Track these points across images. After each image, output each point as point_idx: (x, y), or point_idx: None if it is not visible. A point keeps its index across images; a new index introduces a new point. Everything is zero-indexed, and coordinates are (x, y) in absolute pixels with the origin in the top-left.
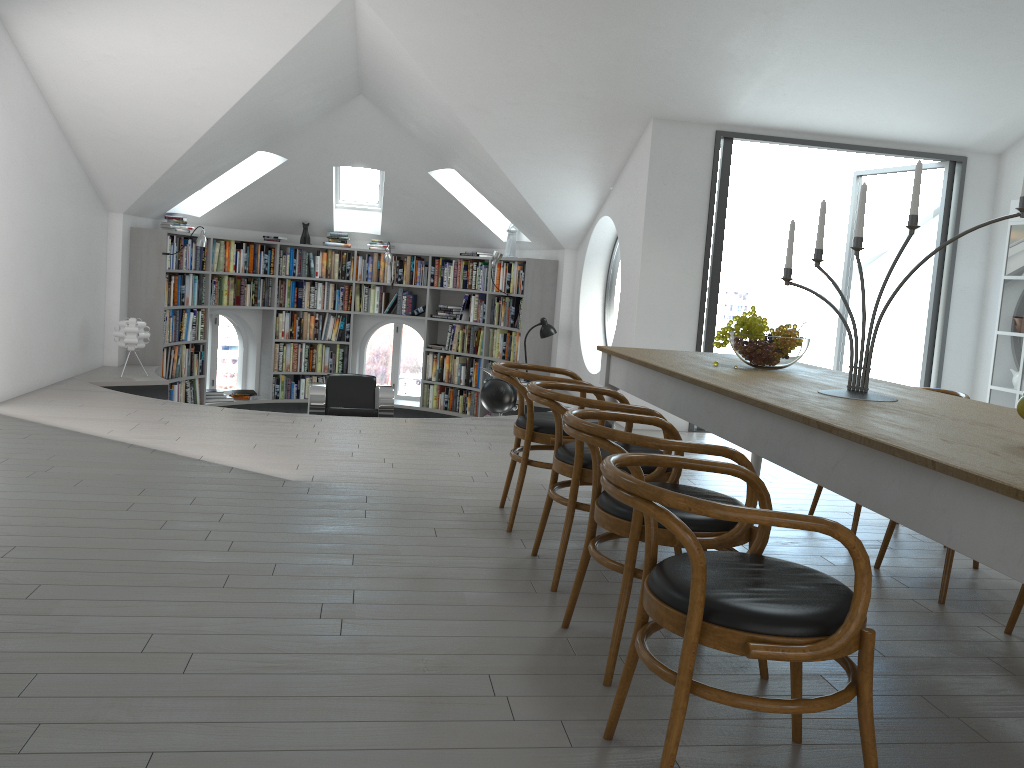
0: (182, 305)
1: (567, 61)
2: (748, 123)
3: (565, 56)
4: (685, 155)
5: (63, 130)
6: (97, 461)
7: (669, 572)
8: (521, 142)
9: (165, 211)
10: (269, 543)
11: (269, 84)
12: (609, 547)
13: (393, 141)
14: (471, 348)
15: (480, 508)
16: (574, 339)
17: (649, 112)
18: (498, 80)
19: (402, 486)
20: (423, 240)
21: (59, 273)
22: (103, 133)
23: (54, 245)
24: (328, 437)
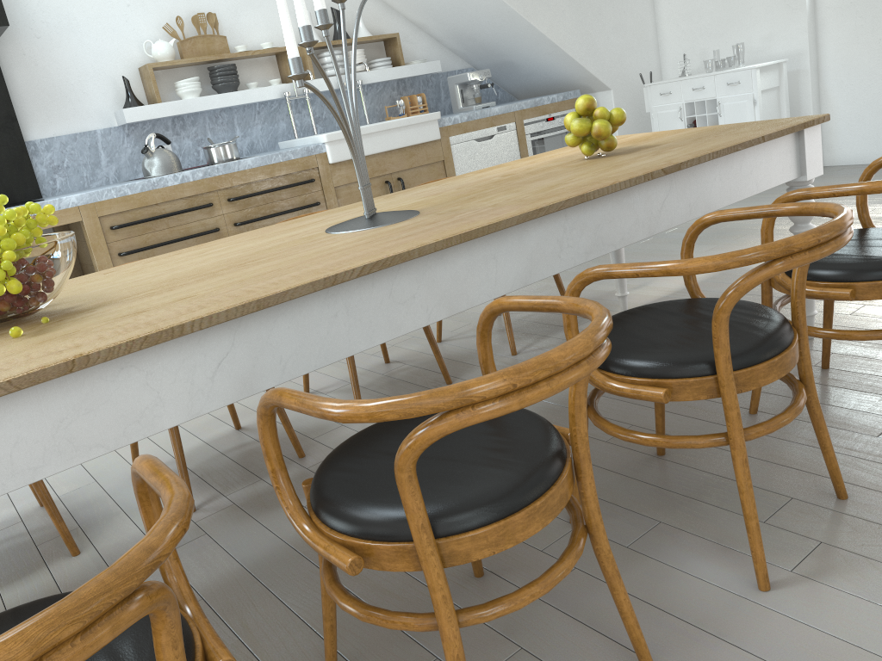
0: None
1: None
2: None
3: None
4: None
5: None
6: None
7: None
8: None
9: None
10: None
11: None
12: None
13: None
14: None
15: None
16: None
17: None
18: None
19: None
20: None
21: None
22: None
23: None
24: None
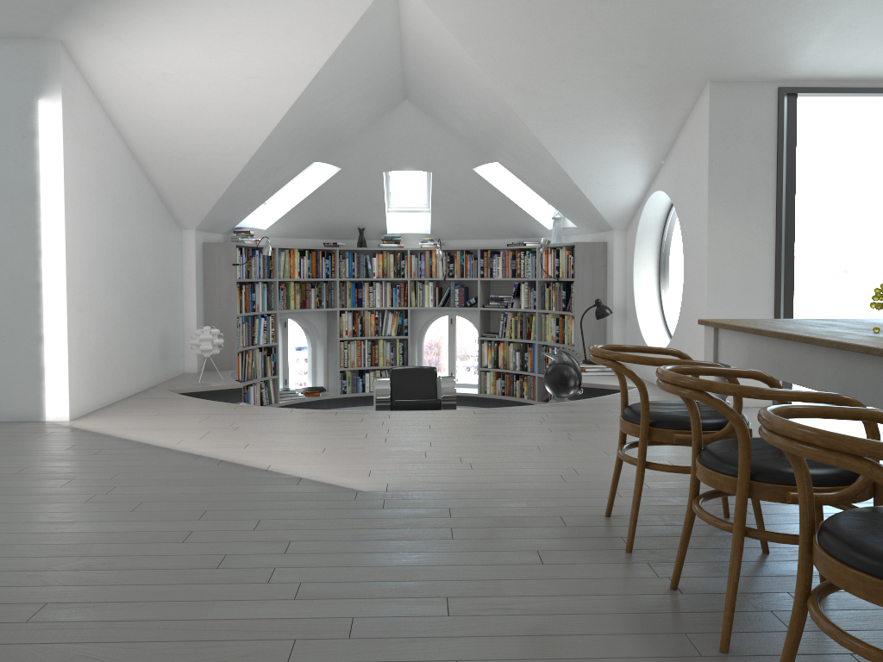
0: (253, 311)
1: (619, 27)
2: (813, 76)
3: (617, 21)
4: (747, 116)
5: (133, 153)
6: (161, 478)
7: None
8: (570, 122)
9: (233, 226)
10: (343, 584)
11: (319, 88)
12: (764, 571)
13: (438, 142)
14: (524, 334)
15: (583, 518)
16: (630, 318)
17: (705, 75)
18: (546, 56)
19: (487, 492)
20: (470, 235)
21: (136, 288)
22: (169, 153)
23: (130, 262)
24: (398, 435)
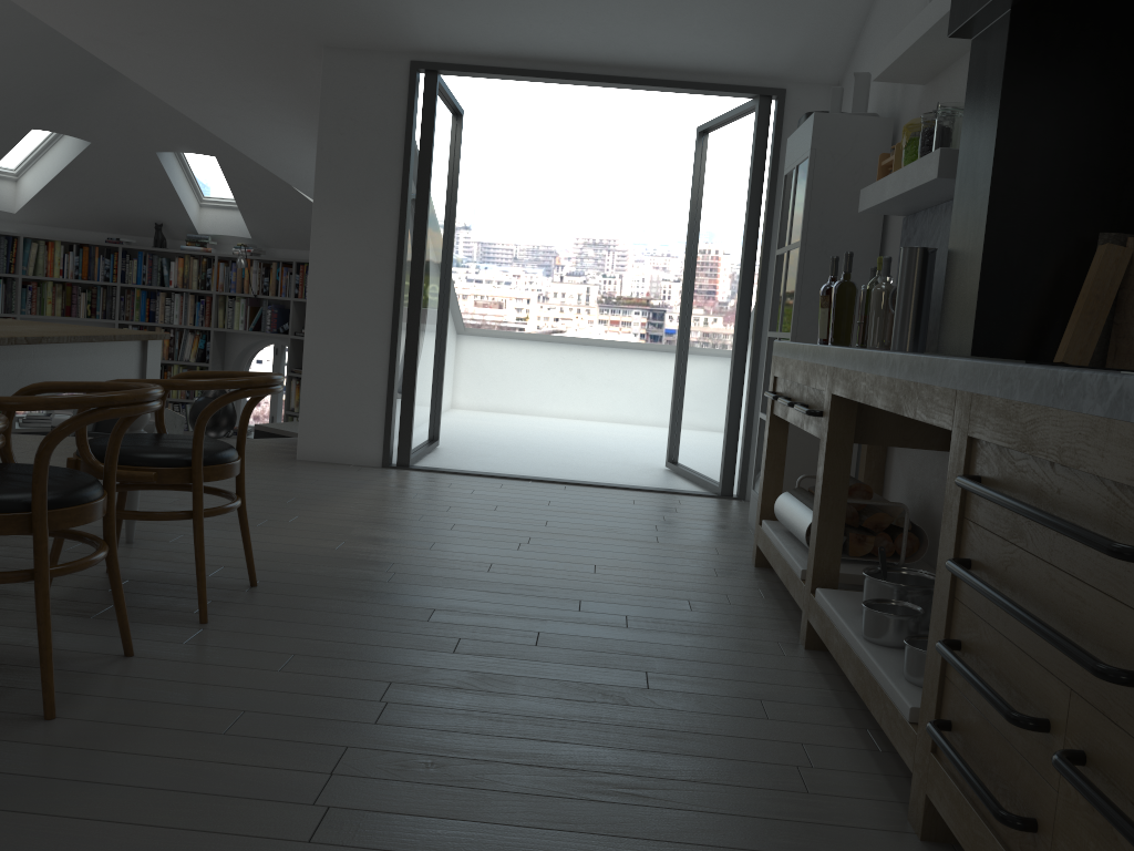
0: None
1: None
2: (451, 49)
3: None
4: (369, 95)
5: None
6: None
7: None
8: (198, 90)
9: None
10: None
11: None
12: None
13: None
14: None
15: None
16: None
17: (313, 38)
18: None
19: None
20: (298, 244)
21: None
22: None
23: None
24: None
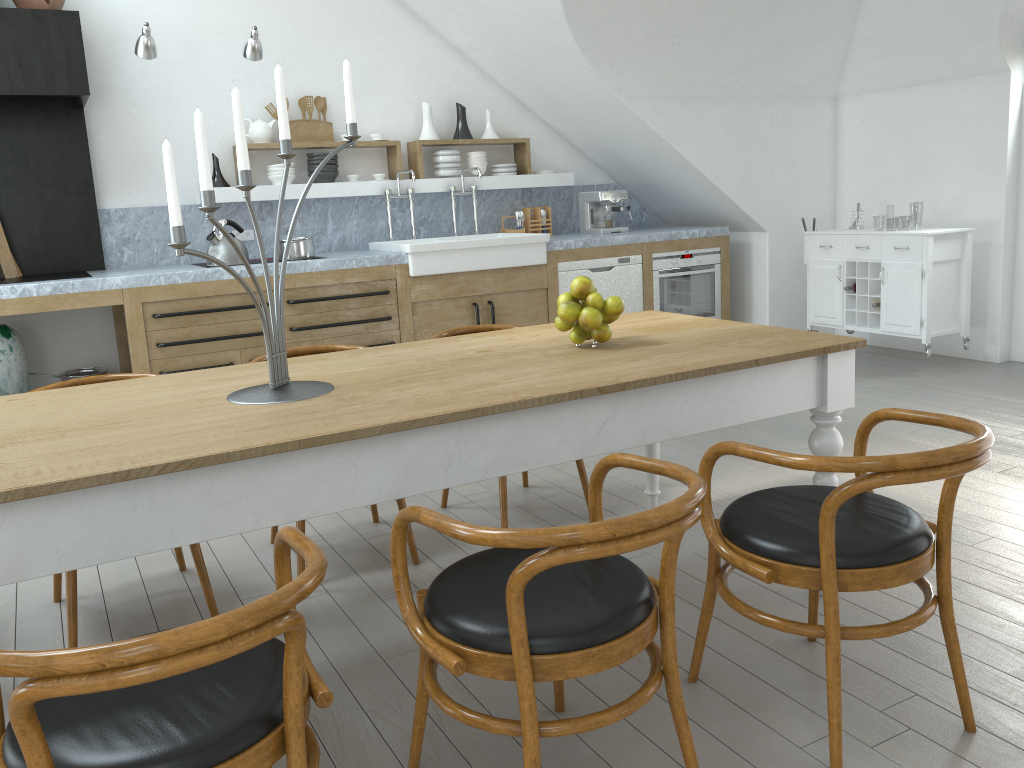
0: None
1: None
2: None
3: None
4: None
5: None
6: None
7: (883, 538)
8: None
9: None
10: None
11: None
12: None
13: None
14: None
15: None
16: None
17: None
18: None
19: None
20: None
21: None
22: None
23: None
24: None
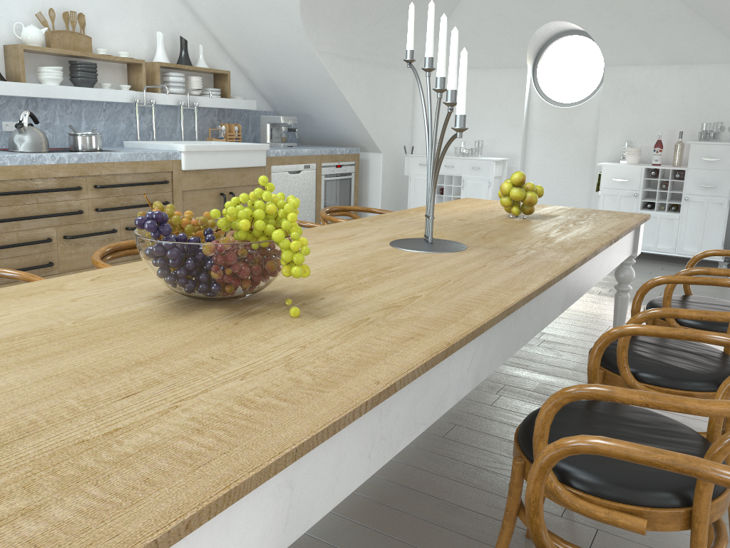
0: None
1: None
2: None
3: None
4: None
5: None
6: None
7: None
8: None
9: None
10: None
11: None
12: None
13: None
14: None
15: None
16: None
17: None
18: None
19: None
20: None
21: None
22: None
23: None
24: None
